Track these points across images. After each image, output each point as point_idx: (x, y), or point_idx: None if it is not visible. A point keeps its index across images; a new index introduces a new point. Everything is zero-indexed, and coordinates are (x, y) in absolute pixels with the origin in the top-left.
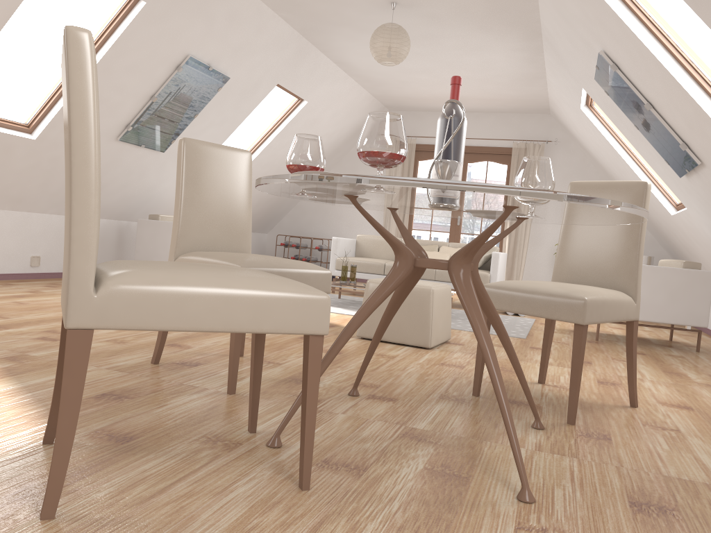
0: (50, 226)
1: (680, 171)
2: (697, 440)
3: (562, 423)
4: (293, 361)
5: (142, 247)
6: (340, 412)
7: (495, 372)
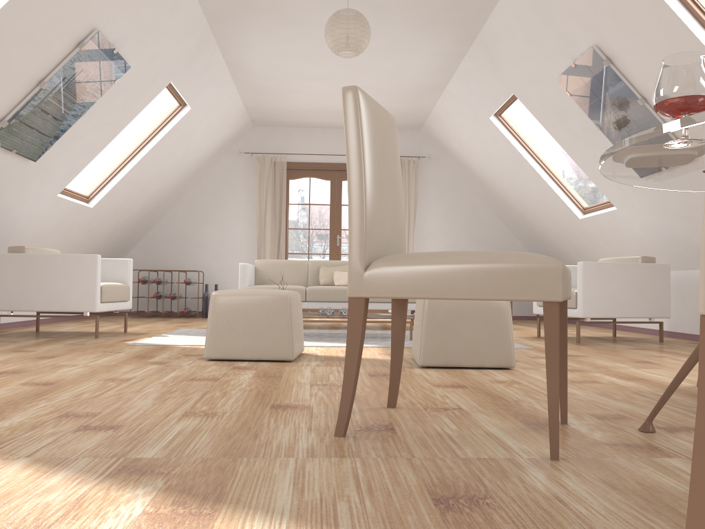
0: None
1: None
2: None
3: None
4: (458, 403)
5: (3, 291)
6: None
7: None
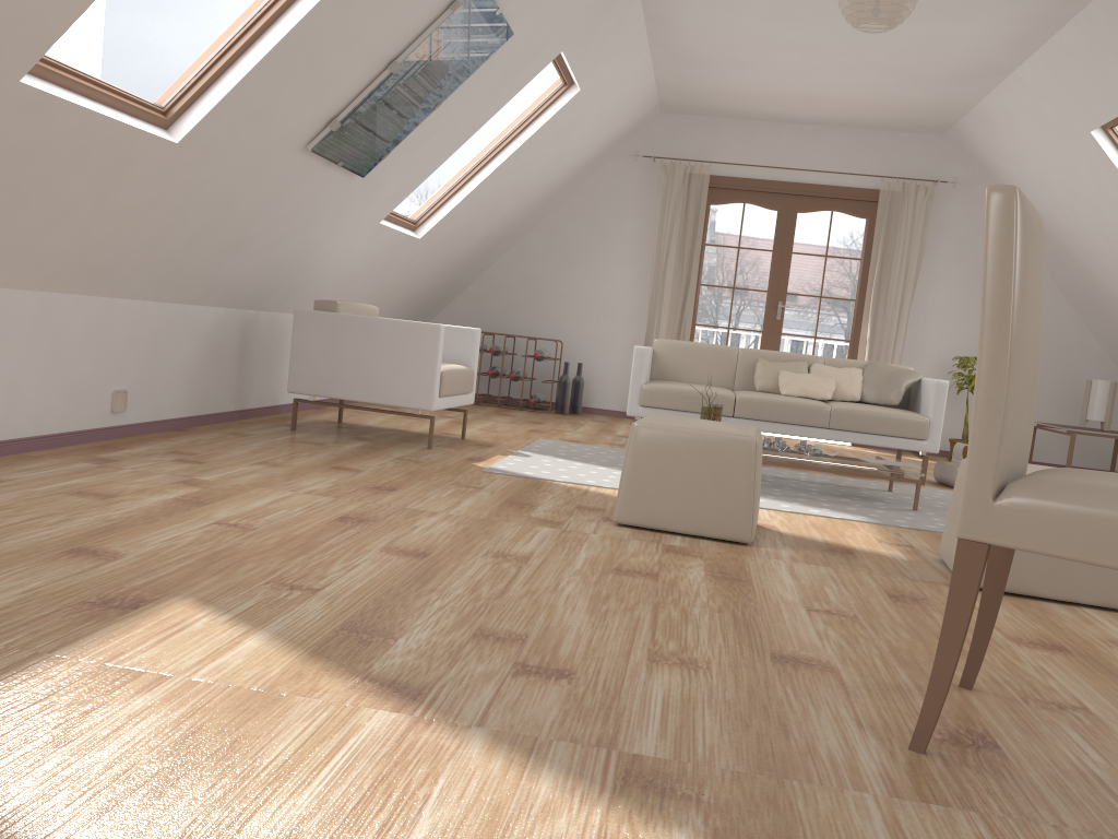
0: (143, 326)
1: None
2: None
3: None
4: (1073, 692)
5: (306, 366)
6: None
7: None
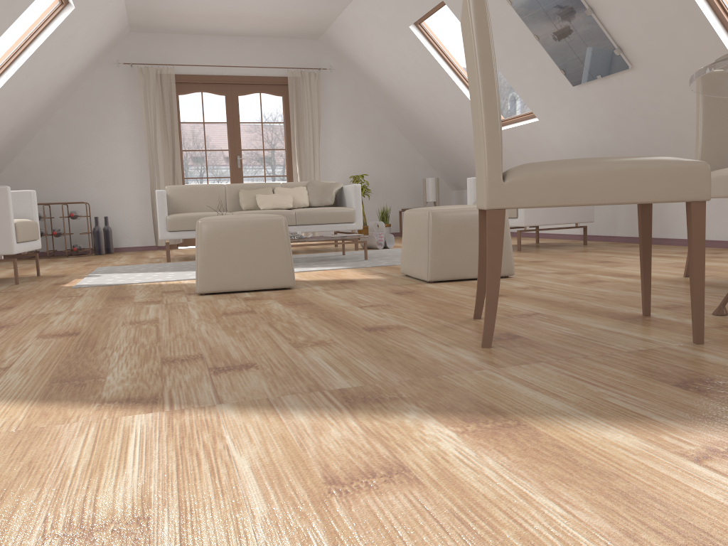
0: None
1: (583, 78)
2: None
3: None
4: (526, 309)
5: None
6: None
7: None
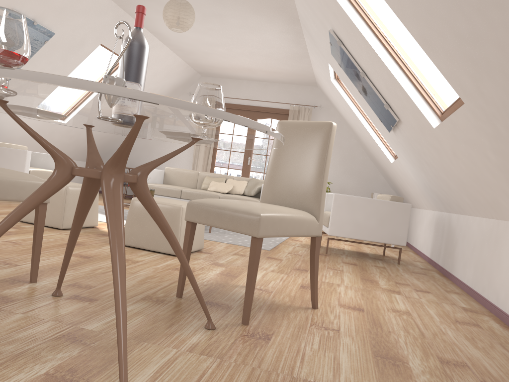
0: None
1: (388, 126)
2: (348, 339)
3: (237, 323)
4: None
5: None
6: (21, 312)
7: (118, 278)
